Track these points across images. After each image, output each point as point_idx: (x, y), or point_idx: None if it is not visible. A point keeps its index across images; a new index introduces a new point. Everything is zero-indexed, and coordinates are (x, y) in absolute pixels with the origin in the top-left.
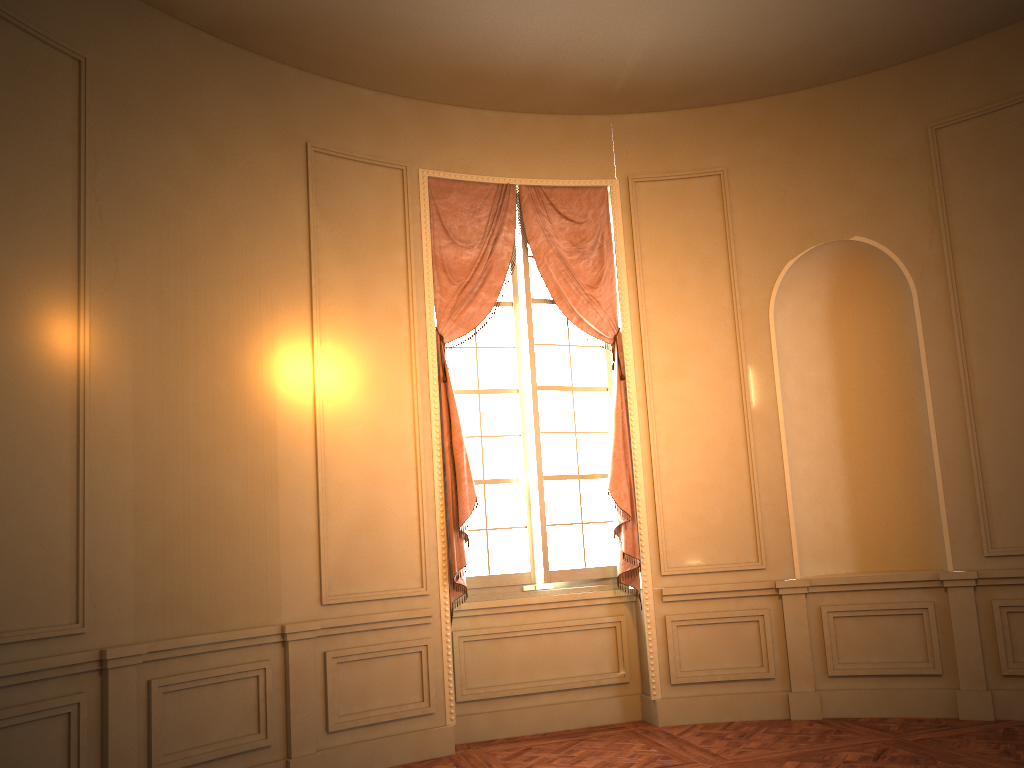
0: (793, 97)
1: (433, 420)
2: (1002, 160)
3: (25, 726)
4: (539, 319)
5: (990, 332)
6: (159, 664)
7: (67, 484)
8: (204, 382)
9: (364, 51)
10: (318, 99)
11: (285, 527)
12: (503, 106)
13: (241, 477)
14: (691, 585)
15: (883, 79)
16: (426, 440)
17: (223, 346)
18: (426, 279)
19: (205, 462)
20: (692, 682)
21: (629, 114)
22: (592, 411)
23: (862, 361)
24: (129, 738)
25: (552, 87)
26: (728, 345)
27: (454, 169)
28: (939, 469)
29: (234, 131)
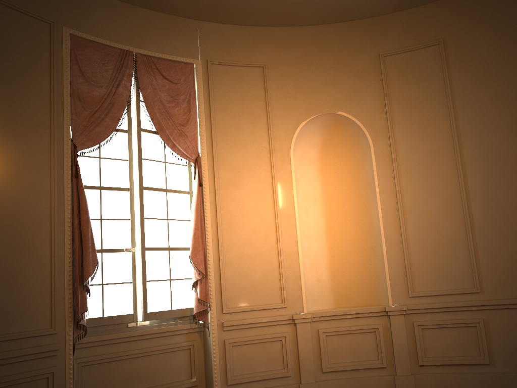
0: (305, 28)
1: (66, 204)
2: (419, 76)
3: None
4: (146, 143)
5: (412, 170)
6: None
7: None
8: None
9: None
10: None
11: None
12: None
13: None
14: (241, 319)
15: (355, 26)
16: (60, 218)
17: None
18: (65, 104)
19: None
20: (241, 382)
21: (209, 22)
22: (179, 206)
23: (337, 185)
24: None
25: None
26: (266, 169)
27: (90, 32)
28: (385, 247)
29: None
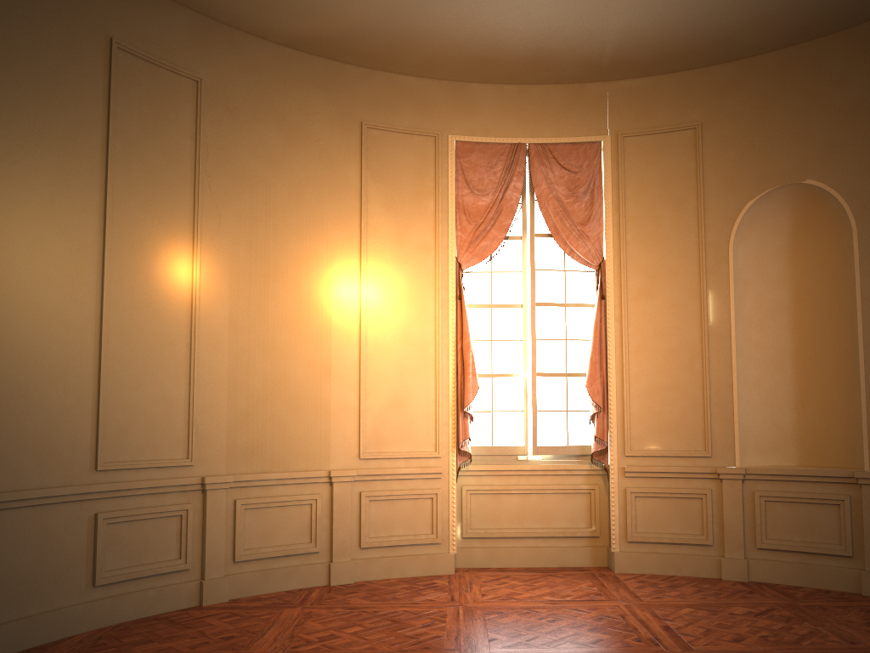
0: (763, 58)
1: (450, 328)
2: None
3: (153, 520)
4: (540, 250)
5: None
6: (242, 490)
7: (183, 368)
8: (280, 300)
9: (401, 50)
10: (372, 87)
11: (335, 402)
12: (517, 81)
13: (304, 366)
14: (649, 465)
15: (842, 39)
16: (444, 343)
17: (294, 274)
18: (450, 220)
19: (279, 355)
20: (644, 541)
21: (622, 80)
22: (581, 323)
23: (816, 286)
24: (220, 535)
25: (552, 64)
26: (693, 272)
27: (476, 133)
28: (864, 383)
29: (307, 118)
